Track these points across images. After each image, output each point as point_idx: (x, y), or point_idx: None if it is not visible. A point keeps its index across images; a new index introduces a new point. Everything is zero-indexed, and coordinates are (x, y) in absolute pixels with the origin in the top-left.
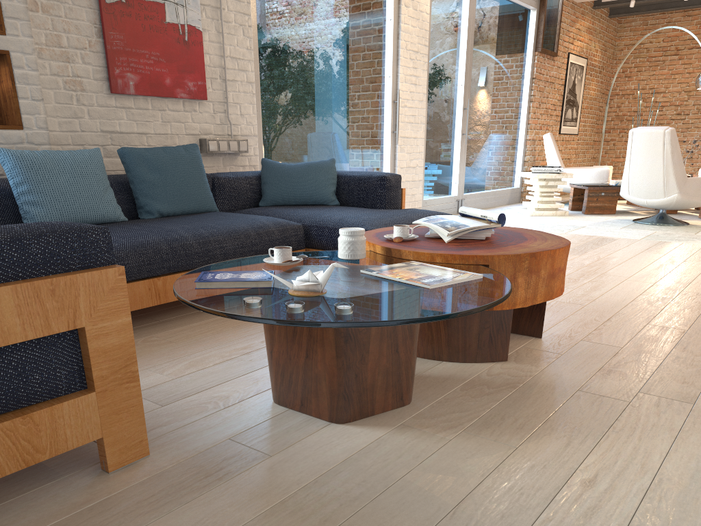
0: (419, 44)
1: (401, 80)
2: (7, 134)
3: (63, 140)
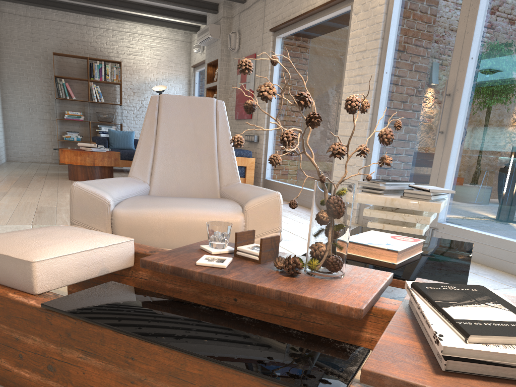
0: (368, 42)
1: (345, 83)
2: None
3: None
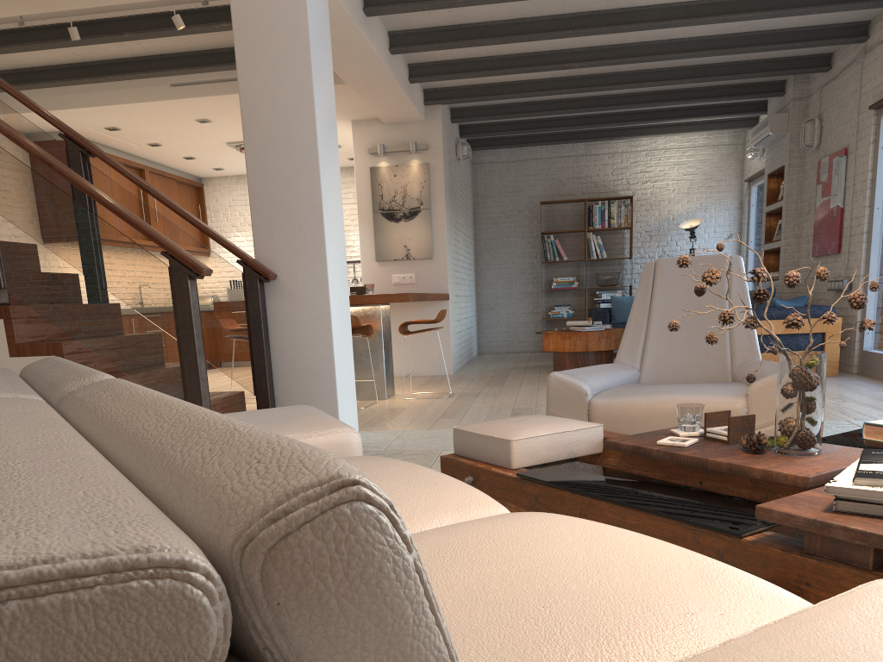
0: None
1: None
2: (776, 282)
3: (802, 283)
